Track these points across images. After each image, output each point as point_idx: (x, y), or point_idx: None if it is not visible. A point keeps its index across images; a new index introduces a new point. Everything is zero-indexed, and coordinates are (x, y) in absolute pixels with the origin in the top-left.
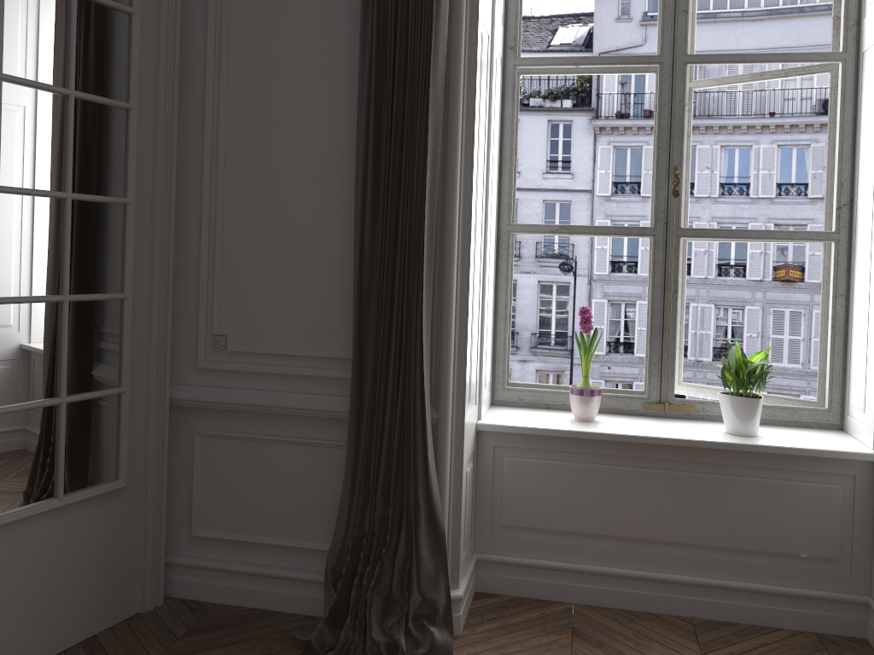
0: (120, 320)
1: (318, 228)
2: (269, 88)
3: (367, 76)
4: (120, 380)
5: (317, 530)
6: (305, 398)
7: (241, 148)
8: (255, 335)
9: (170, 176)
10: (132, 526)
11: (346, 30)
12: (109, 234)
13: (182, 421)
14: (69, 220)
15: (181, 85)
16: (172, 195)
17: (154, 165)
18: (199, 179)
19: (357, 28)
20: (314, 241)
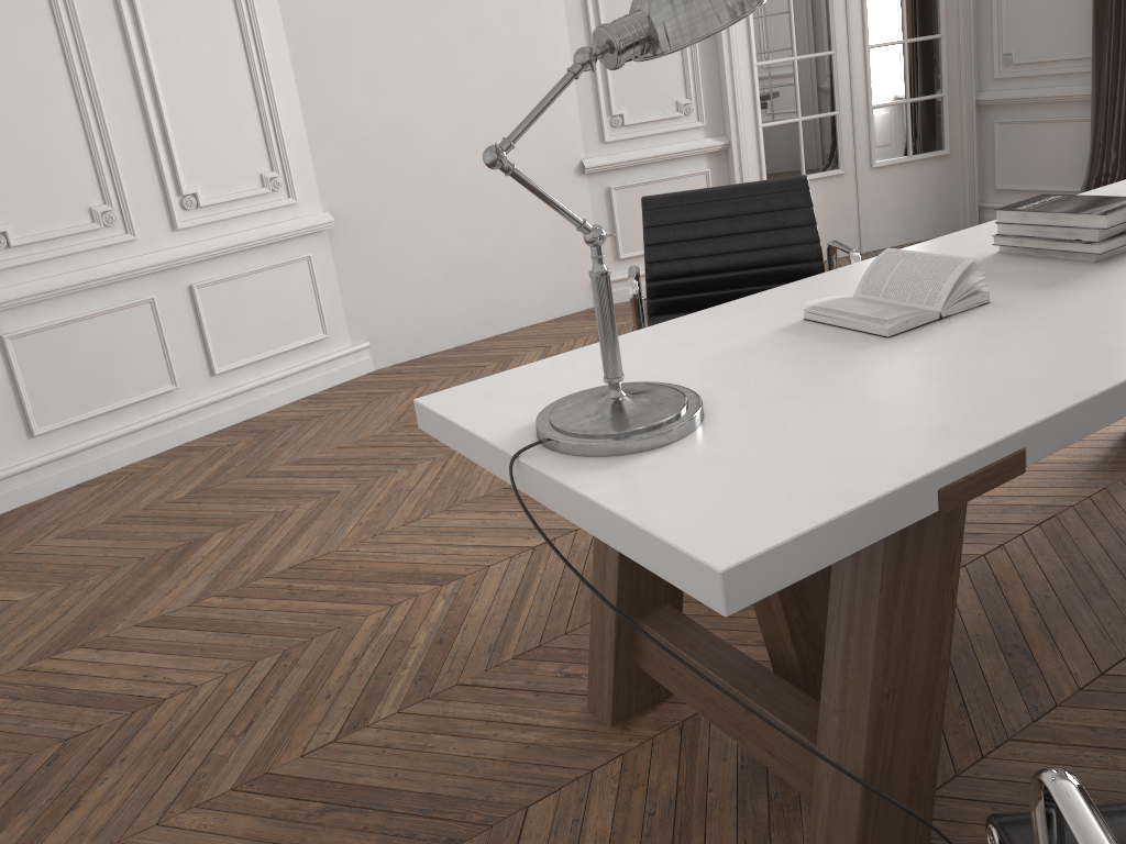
0: (939, 51)
1: None
2: None
3: None
4: (941, 89)
5: (1076, 179)
6: (1064, 89)
7: None
8: (1030, 51)
9: None
10: (955, 179)
11: None
12: None
13: (986, 116)
14: None
15: None
16: None
17: None
18: None
19: None
20: None
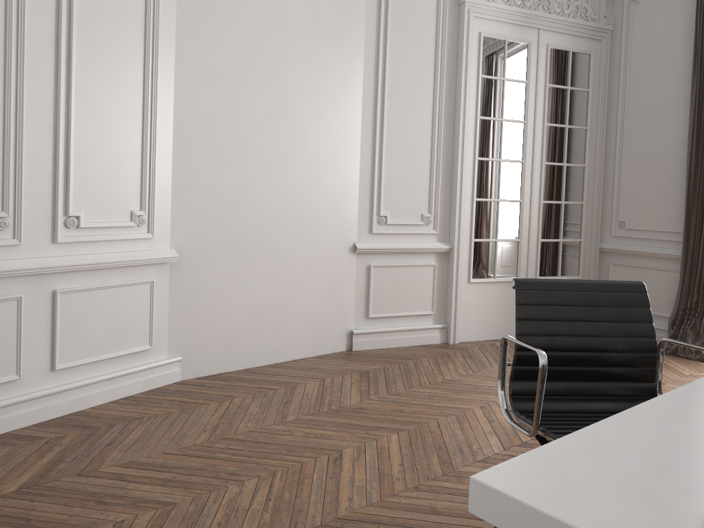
0: (581, 212)
1: (669, 175)
2: (646, 114)
3: (693, 107)
4: (580, 236)
5: (665, 308)
6: (660, 249)
7: (633, 141)
8: (638, 222)
9: (601, 154)
10: None
11: (684, 86)
12: (578, 178)
13: (603, 258)
14: (565, 173)
15: (606, 116)
16: (602, 162)
17: (595, 150)
18: (613, 155)
19: (689, 85)
20: (666, 181)
